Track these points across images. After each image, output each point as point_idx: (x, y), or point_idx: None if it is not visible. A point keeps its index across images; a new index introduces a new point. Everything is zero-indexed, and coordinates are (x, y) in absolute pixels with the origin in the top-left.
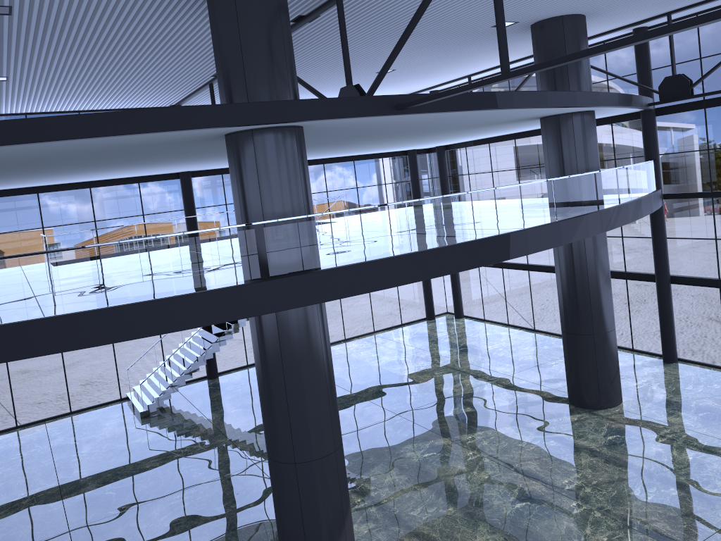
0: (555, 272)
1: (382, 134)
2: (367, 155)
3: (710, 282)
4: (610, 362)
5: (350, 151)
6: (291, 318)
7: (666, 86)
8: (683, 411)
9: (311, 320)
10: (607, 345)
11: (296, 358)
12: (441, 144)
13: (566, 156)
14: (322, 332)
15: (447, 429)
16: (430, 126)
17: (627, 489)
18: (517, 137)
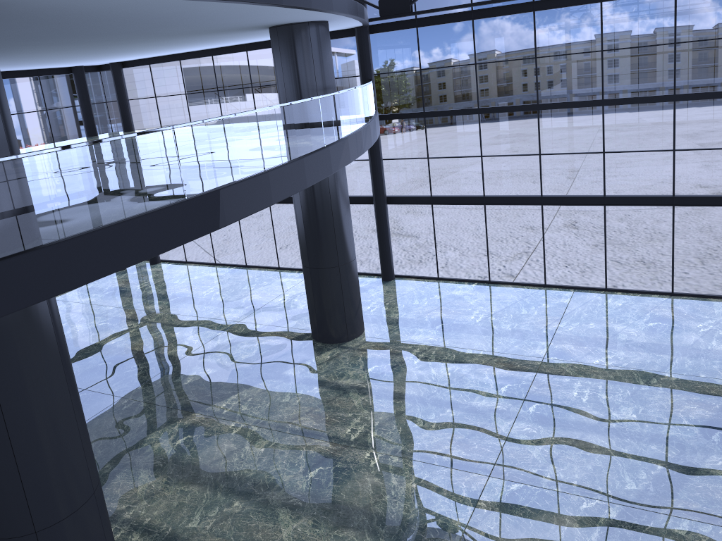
0: (295, 204)
1: (76, 37)
2: (18, 72)
3: (423, 199)
4: (355, 291)
5: (1, 63)
6: (5, 320)
7: (386, 1)
8: (421, 327)
9: (39, 317)
10: (352, 275)
11: (21, 380)
12: (118, 60)
13: (304, 72)
14: (57, 330)
15: (193, 401)
16: (151, 27)
17: (409, 423)
18: (215, 53)
